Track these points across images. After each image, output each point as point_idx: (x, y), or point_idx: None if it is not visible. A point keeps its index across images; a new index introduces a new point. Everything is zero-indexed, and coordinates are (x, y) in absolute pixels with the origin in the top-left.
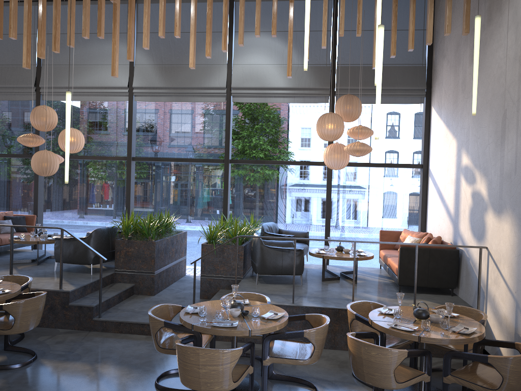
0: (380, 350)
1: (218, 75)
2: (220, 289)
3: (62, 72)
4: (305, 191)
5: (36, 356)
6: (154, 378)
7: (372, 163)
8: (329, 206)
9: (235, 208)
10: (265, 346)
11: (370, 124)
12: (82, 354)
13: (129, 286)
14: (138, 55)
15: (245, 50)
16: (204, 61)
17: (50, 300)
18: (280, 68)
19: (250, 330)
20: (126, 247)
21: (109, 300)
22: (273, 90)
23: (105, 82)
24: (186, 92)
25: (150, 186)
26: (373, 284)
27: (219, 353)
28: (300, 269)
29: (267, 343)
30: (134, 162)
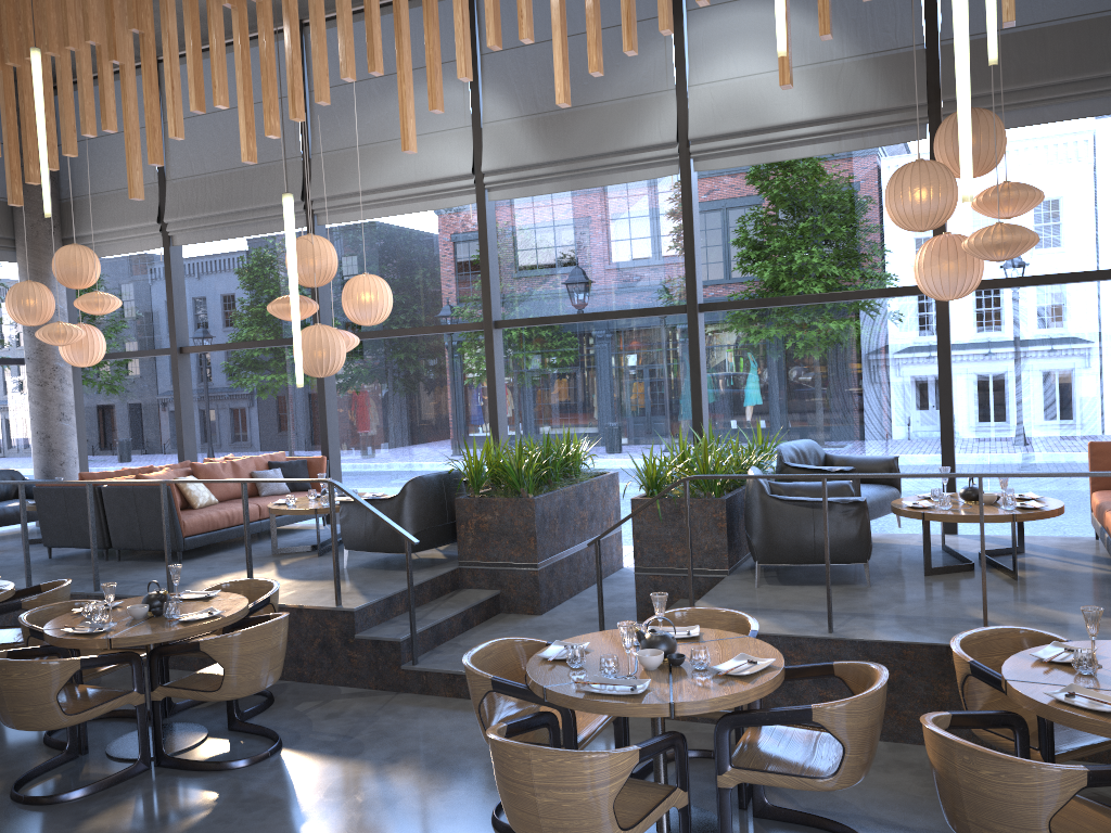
0: (1004, 764)
1: (658, 116)
2: (679, 599)
3: (348, 162)
4: (935, 362)
5: (280, 745)
6: (496, 802)
7: (1055, 275)
8: (947, 393)
9: (772, 413)
10: (720, 741)
11: (1092, 185)
12: (368, 741)
13: (486, 597)
14: (488, 102)
15: (714, 48)
16: (625, 90)
17: (321, 627)
18: (800, 77)
19: (672, 704)
20: (477, 512)
21: (438, 626)
22: (788, 131)
23: (427, 170)
24: (593, 167)
25: (586, 381)
26: (1063, 580)
27: (574, 760)
28: (861, 549)
29: (725, 735)
30: (500, 331)
